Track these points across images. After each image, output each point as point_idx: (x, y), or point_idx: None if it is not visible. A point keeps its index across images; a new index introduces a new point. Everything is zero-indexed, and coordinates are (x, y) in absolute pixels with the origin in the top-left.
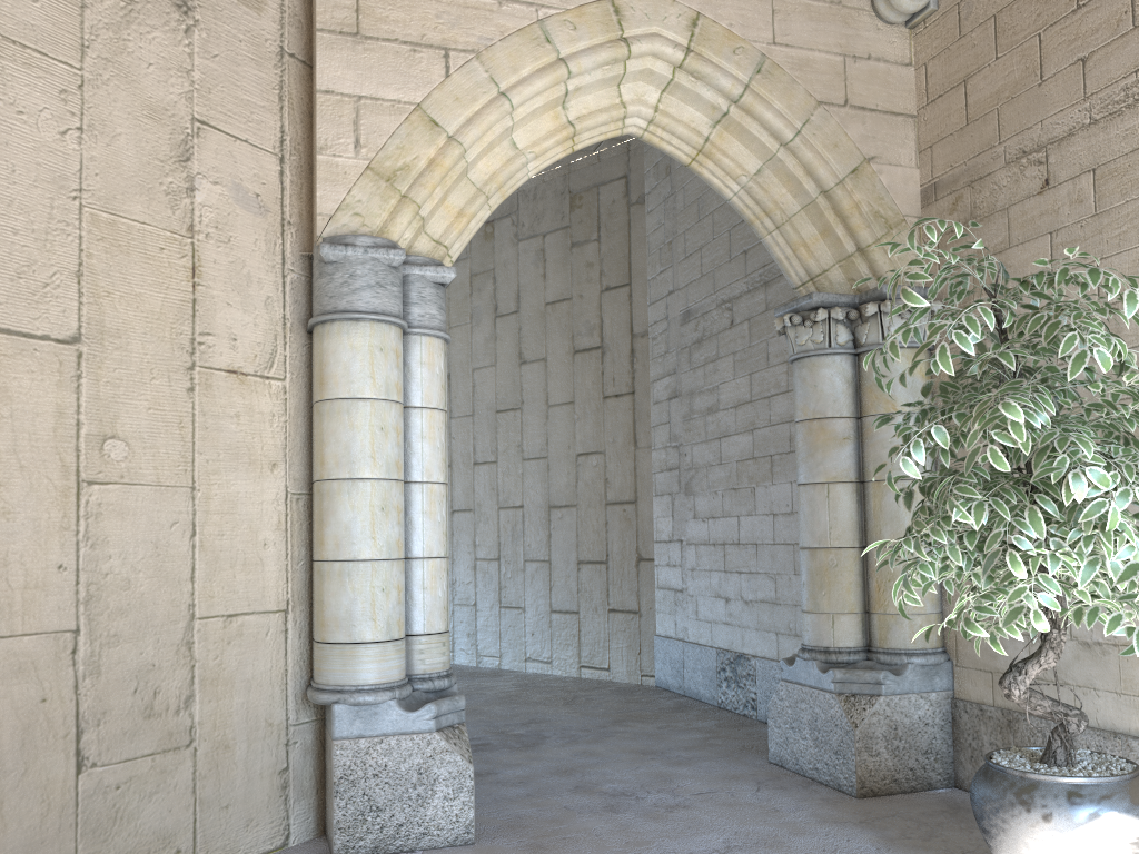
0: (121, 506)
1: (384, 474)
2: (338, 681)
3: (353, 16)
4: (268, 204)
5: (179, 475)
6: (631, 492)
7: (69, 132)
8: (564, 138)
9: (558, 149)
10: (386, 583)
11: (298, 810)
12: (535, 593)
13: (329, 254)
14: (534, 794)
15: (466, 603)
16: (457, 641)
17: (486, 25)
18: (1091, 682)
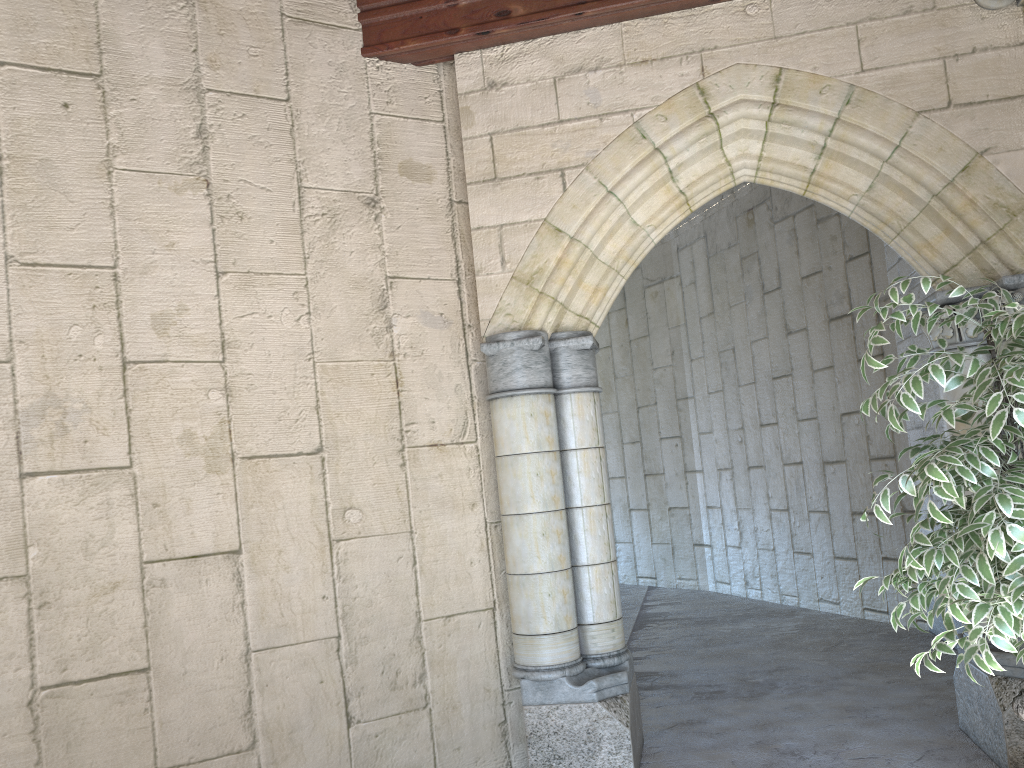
0: (361, 552)
1: (542, 508)
2: (524, 662)
3: (490, 165)
4: (450, 317)
5: (400, 524)
6: (890, 447)
7: (302, 318)
8: (677, 206)
9: (676, 215)
10: (551, 589)
11: (517, 751)
12: (820, 540)
13: (487, 350)
14: (718, 746)
15: (767, 548)
16: (764, 581)
17: (591, 140)
18: None
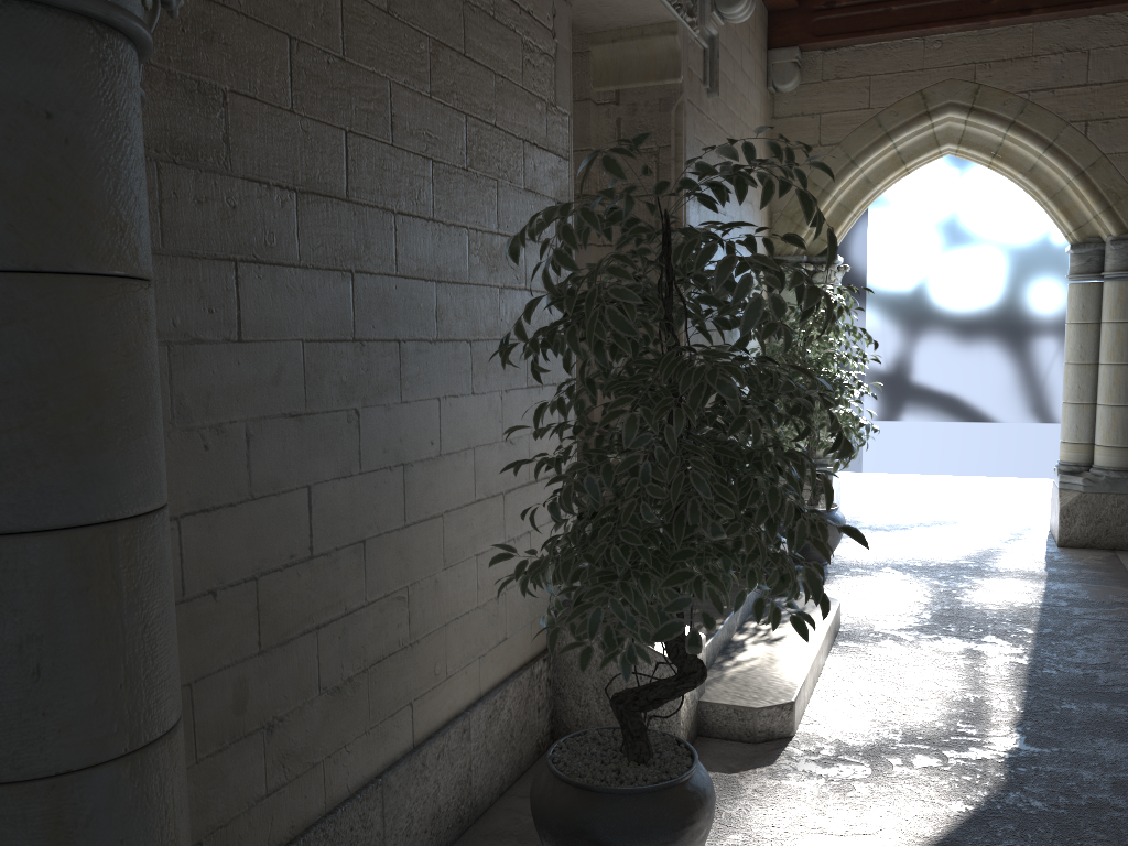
0: None
1: None
2: None
3: None
4: None
5: None
6: None
7: None
8: None
9: None
10: None
11: None
12: None
13: None
14: None
15: None
16: None
17: None
18: (342, 738)
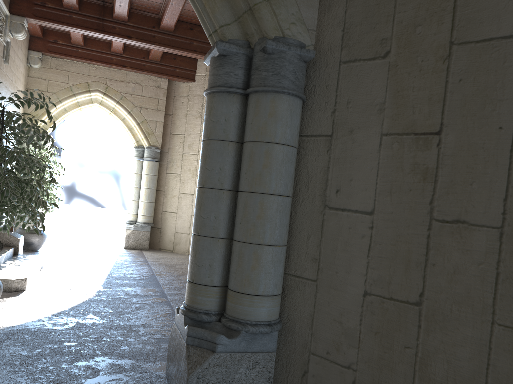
0: None
1: None
2: None
3: None
4: None
5: None
6: None
7: None
8: None
9: None
10: None
11: None
12: None
13: None
14: None
15: None
16: None
17: None
18: None
